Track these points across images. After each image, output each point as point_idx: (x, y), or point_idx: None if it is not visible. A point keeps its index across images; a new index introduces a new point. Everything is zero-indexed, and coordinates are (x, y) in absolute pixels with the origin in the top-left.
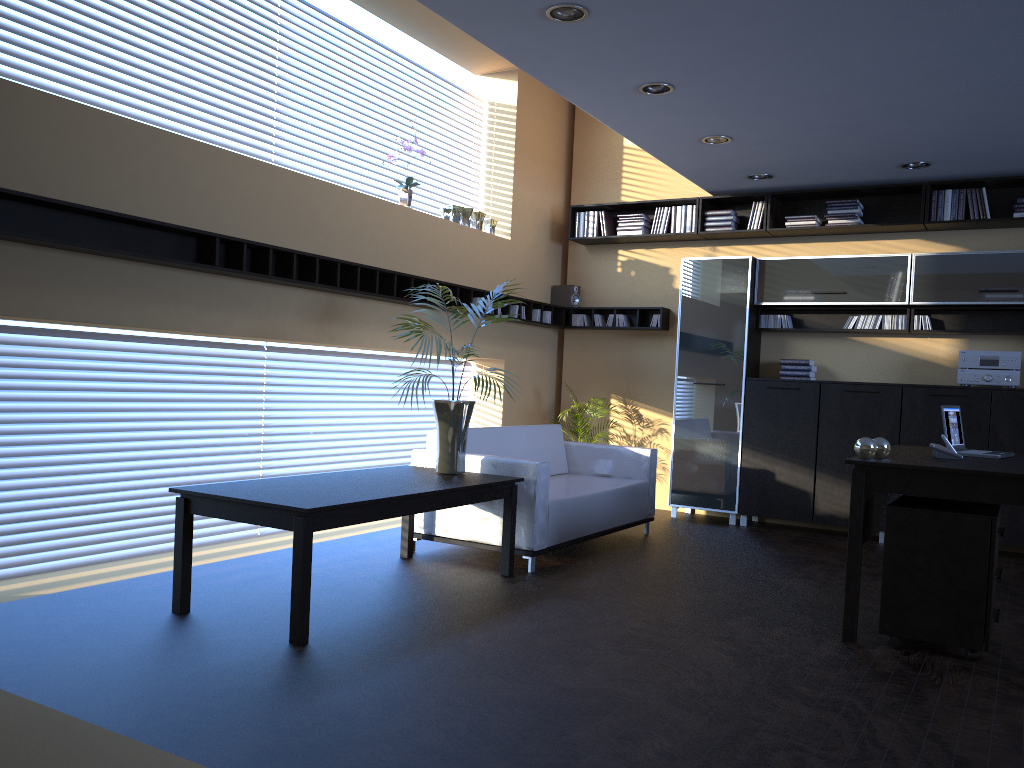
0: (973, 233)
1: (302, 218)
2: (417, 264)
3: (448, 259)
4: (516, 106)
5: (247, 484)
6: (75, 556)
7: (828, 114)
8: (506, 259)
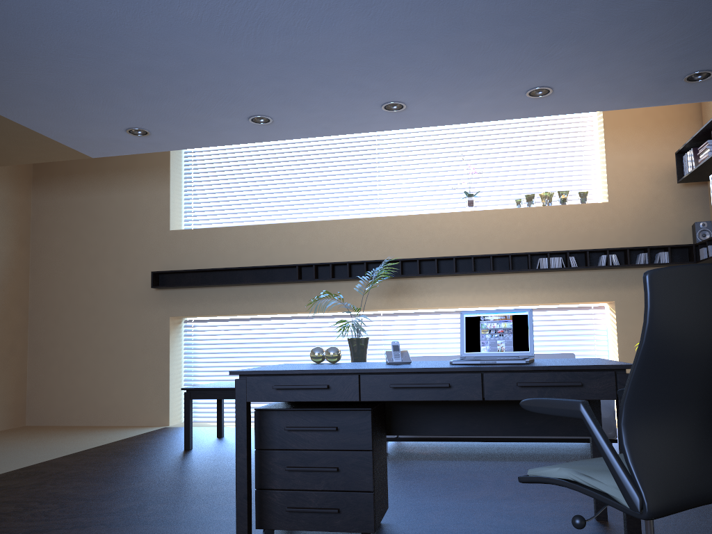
0: None
1: (370, 241)
2: (480, 246)
3: (518, 235)
4: None
5: None
6: None
7: (504, 49)
8: (603, 218)
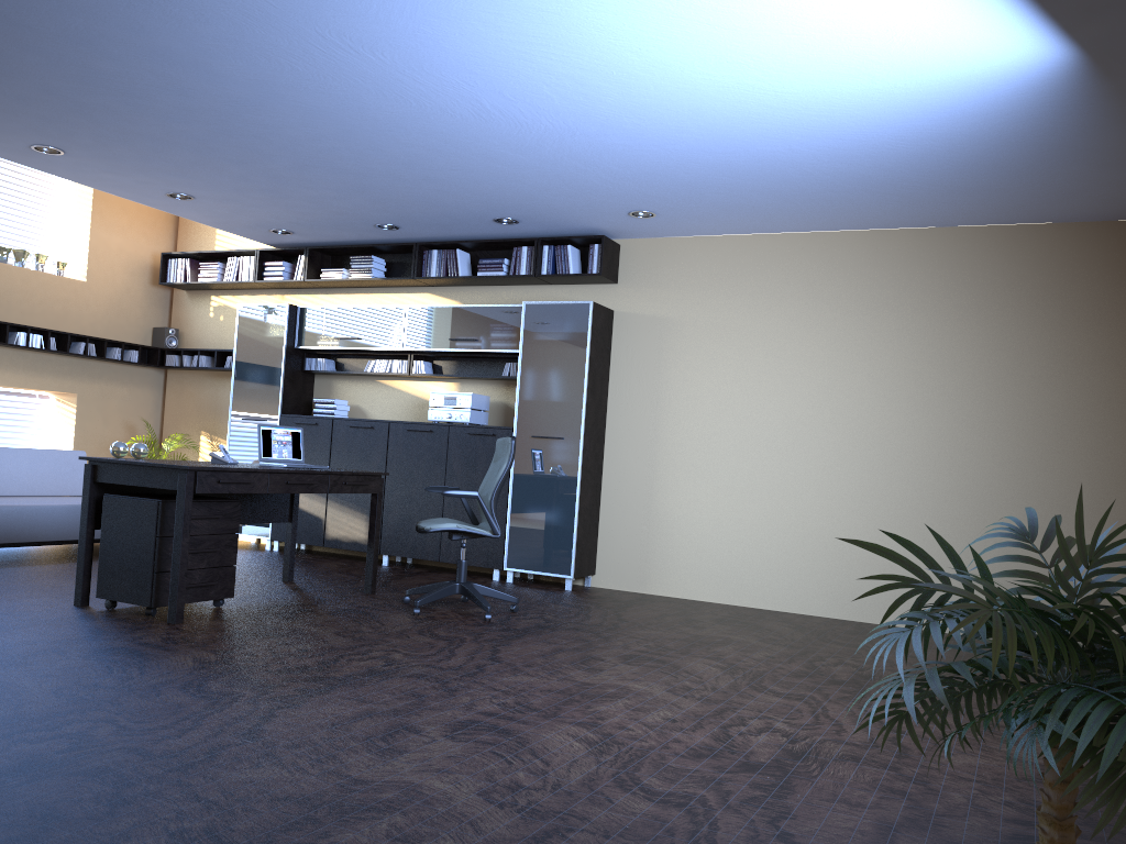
0: (466, 289)
1: None
2: None
3: None
4: None
5: None
6: None
7: (230, 178)
8: (80, 299)
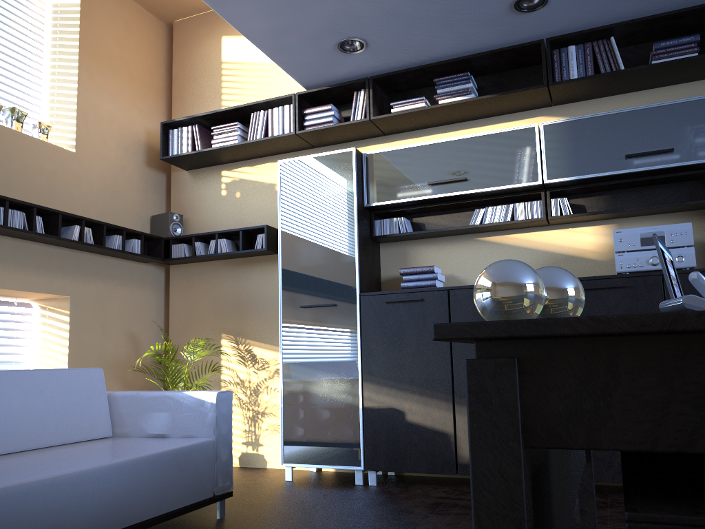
0: (605, 101)
1: None
2: None
3: None
4: (80, 3)
5: None
6: None
7: None
8: (68, 174)
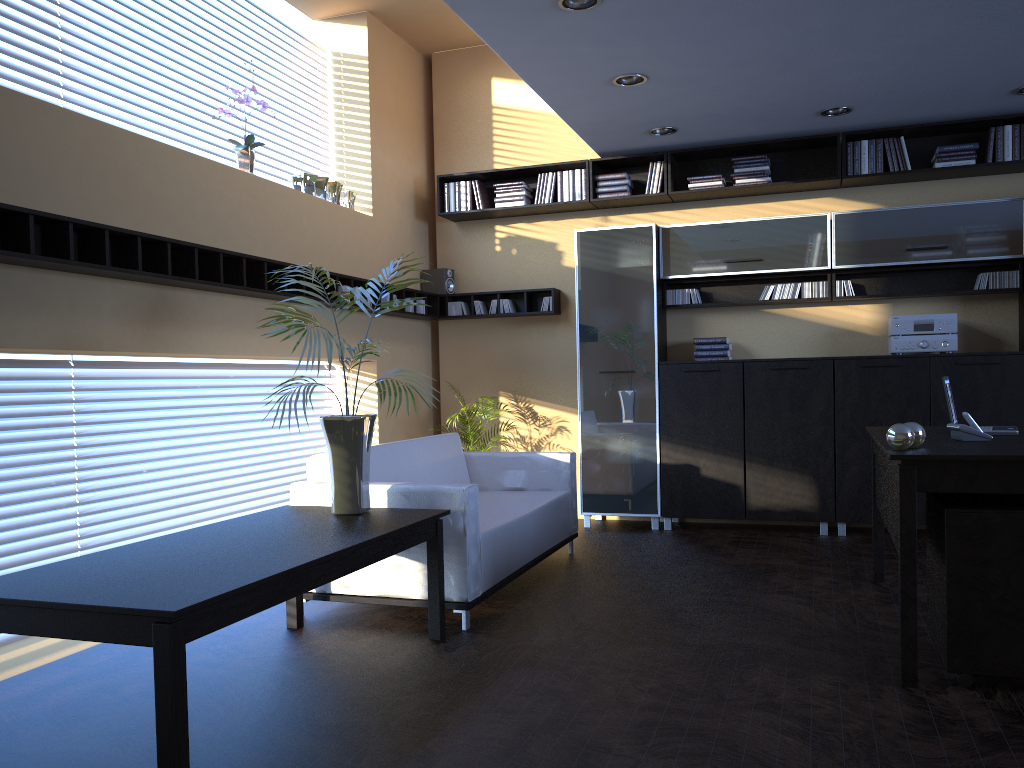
0: (888, 188)
1: (112, 184)
2: (267, 246)
3: (304, 239)
4: (367, 56)
5: (64, 568)
6: None
7: (770, 41)
8: (370, 239)
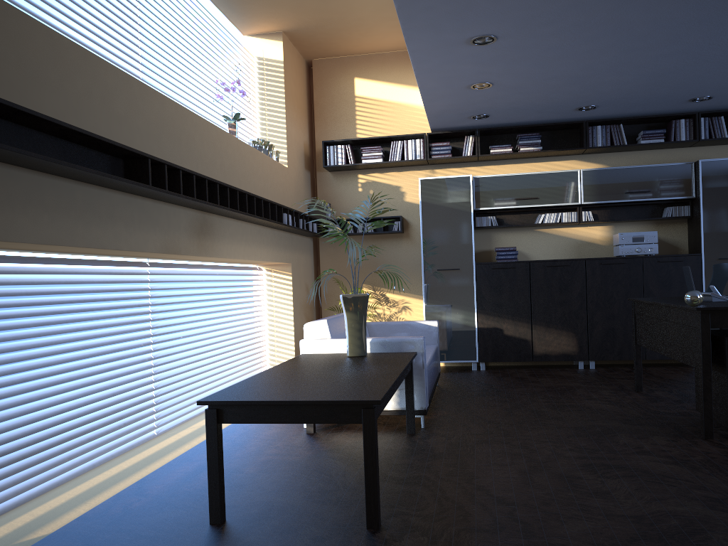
0: (610, 155)
1: (183, 144)
2: (245, 186)
3: (260, 182)
4: (283, 61)
5: (249, 387)
6: (31, 487)
7: (575, 67)
8: (287, 183)
